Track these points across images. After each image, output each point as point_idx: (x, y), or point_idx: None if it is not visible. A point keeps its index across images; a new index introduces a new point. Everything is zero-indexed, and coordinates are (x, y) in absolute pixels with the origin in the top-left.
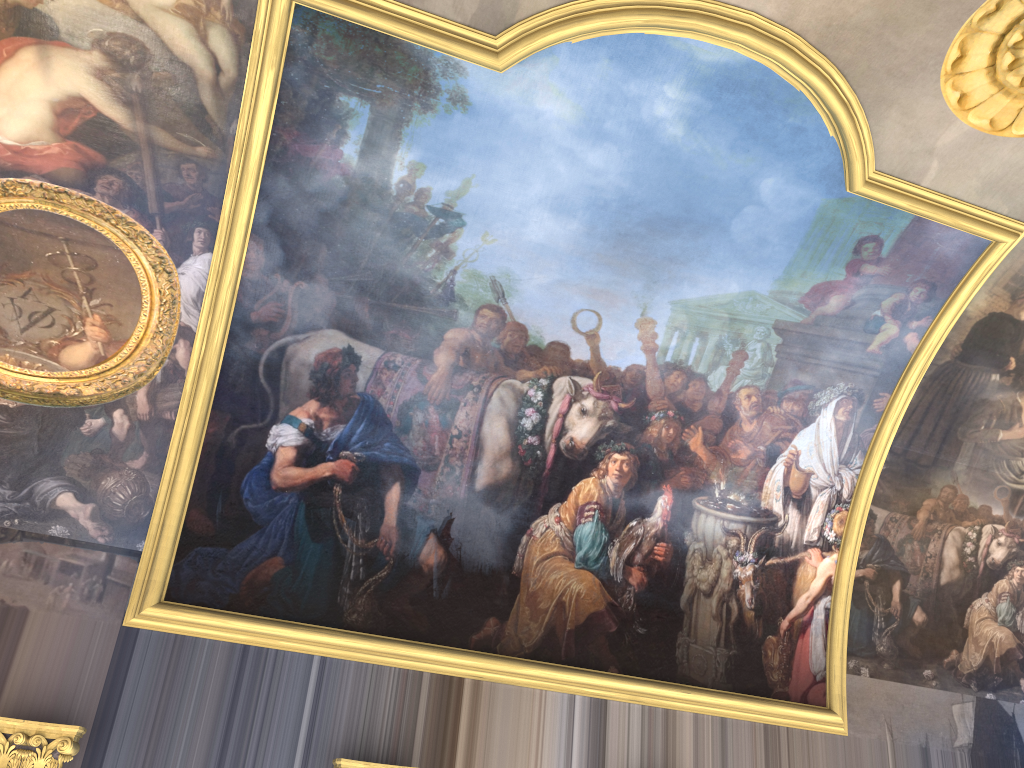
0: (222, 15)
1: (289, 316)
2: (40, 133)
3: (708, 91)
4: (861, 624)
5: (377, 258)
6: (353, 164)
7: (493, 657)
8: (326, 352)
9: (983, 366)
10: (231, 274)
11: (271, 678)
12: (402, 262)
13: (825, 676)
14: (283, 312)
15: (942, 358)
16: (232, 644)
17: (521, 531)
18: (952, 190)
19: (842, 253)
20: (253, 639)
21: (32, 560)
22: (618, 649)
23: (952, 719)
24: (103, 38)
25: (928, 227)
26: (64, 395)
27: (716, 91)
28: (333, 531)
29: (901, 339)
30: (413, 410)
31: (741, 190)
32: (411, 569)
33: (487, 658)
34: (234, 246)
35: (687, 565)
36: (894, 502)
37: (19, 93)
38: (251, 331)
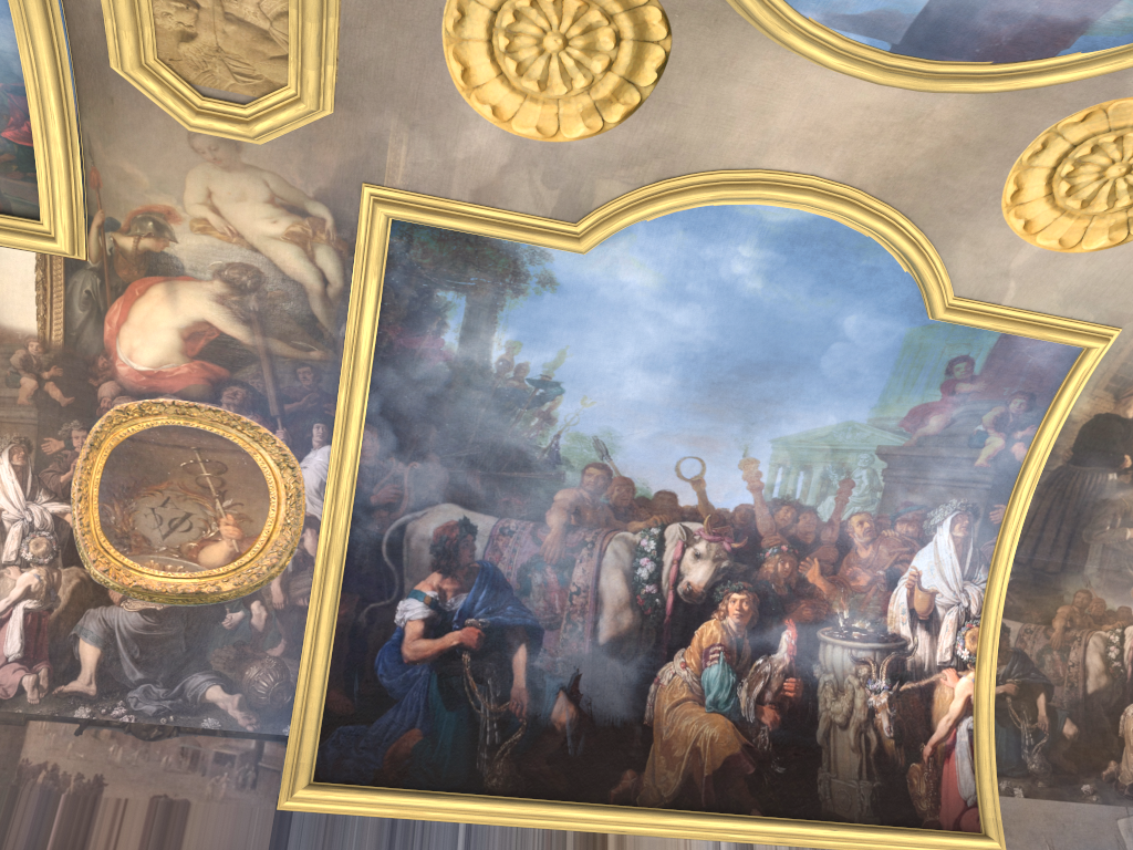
0: (327, 236)
1: (406, 495)
2: (170, 357)
3: (781, 246)
4: (1008, 742)
5: (484, 432)
6: (454, 350)
7: (634, 810)
8: (443, 525)
9: (1098, 467)
10: (350, 463)
11: (420, 849)
12: (508, 433)
13: (976, 800)
14: (400, 492)
15: (1054, 464)
16: (380, 819)
17: (648, 680)
18: (1034, 305)
19: (934, 375)
20: (400, 812)
21: (189, 754)
22: (758, 791)
23: (1119, 835)
24: (222, 268)
25: (1016, 342)
26: (205, 593)
27: (788, 245)
28: (466, 698)
29: (1008, 450)
30: (531, 572)
31: (825, 329)
32: (544, 728)
33: (628, 811)
34: (351, 437)
35: (819, 698)
36: (1026, 613)
37: (151, 324)
38: (372, 513)
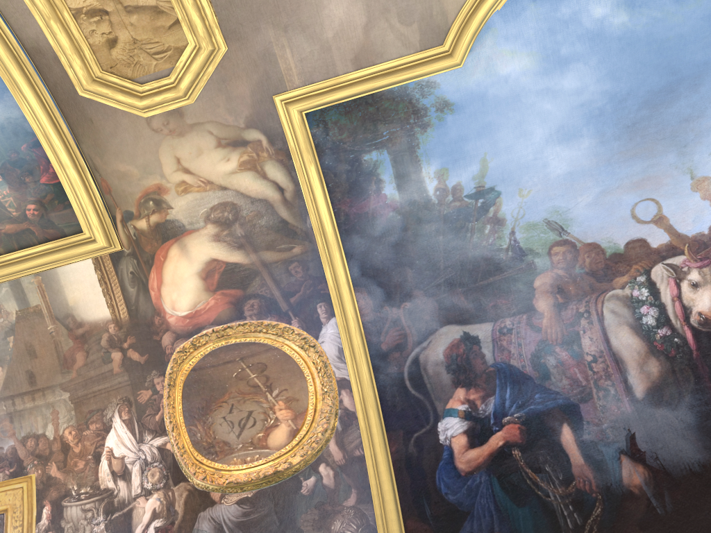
0: (267, 153)
1: (408, 333)
2: (199, 296)
3: None
4: None
5: (449, 255)
6: (397, 198)
7: None
8: (449, 346)
9: None
10: (353, 322)
11: None
12: (469, 248)
13: None
14: (403, 332)
15: None
16: None
17: (707, 417)
18: None
19: None
20: None
21: None
22: None
23: None
24: (209, 213)
25: None
26: (281, 471)
27: None
28: (531, 490)
29: None
30: (543, 357)
31: (709, 27)
32: (622, 496)
33: None
34: (346, 301)
35: None
36: None
37: (178, 278)
38: (387, 358)
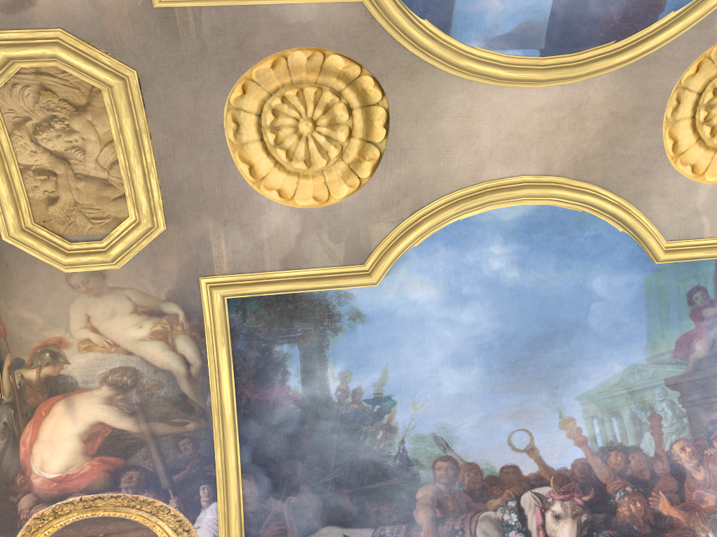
0: (181, 327)
1: (289, 529)
2: (75, 460)
3: (521, 238)
4: None
5: (341, 454)
6: (299, 391)
7: None
8: None
9: None
10: (235, 511)
11: None
12: (361, 450)
13: None
14: (283, 527)
15: None
16: None
17: None
18: None
19: (681, 308)
20: None
21: None
22: None
23: None
24: (107, 375)
25: None
26: None
27: (526, 236)
28: None
29: None
30: None
31: (581, 295)
32: None
33: None
34: (231, 487)
35: None
36: None
37: (56, 436)
38: None
